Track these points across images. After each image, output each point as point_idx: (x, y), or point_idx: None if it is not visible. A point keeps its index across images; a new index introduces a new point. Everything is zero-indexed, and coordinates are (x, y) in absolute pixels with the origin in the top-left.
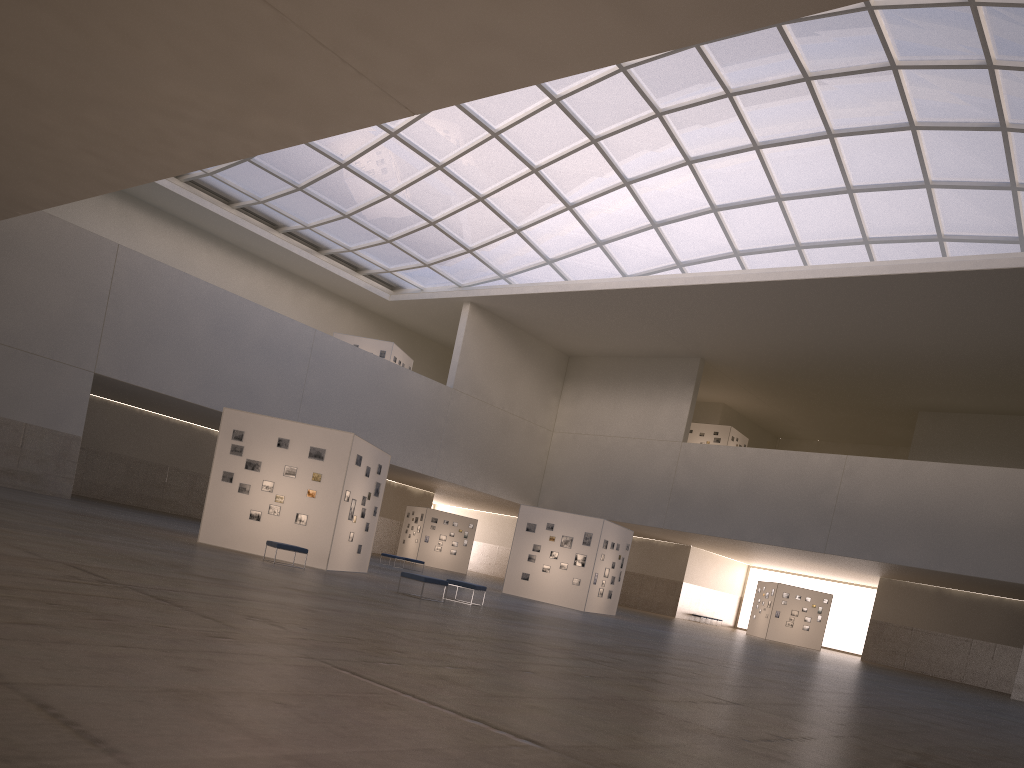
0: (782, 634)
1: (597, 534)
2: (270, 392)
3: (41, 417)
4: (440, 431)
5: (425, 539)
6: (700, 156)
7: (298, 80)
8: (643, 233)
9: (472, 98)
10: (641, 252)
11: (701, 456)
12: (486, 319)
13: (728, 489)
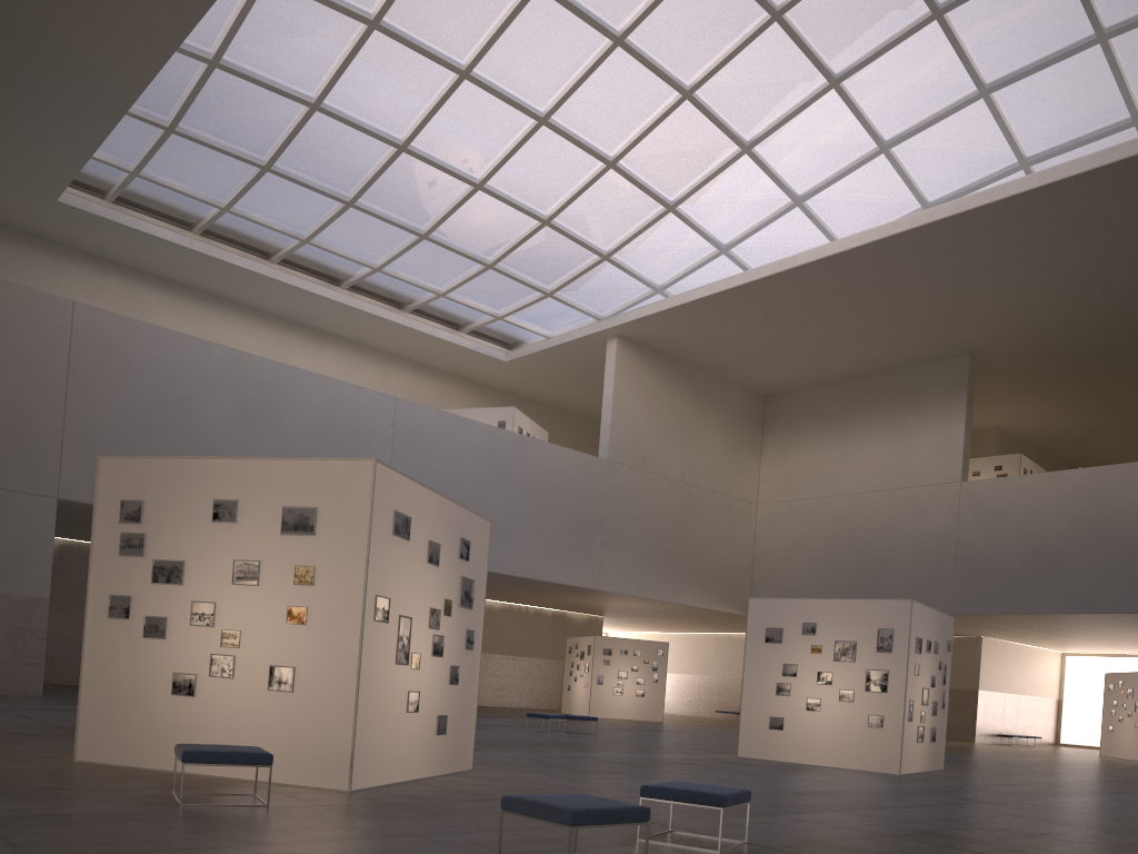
0: None
1: (903, 629)
2: None
3: None
4: (598, 523)
5: (598, 680)
6: None
7: None
8: (866, 167)
9: None
10: (864, 201)
11: (997, 497)
12: (642, 357)
13: (1053, 538)
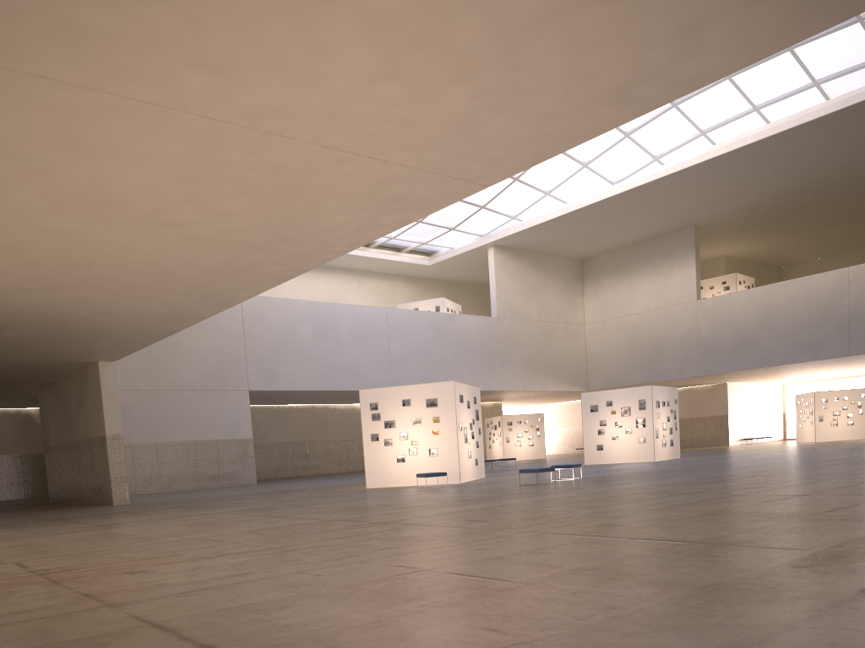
0: (830, 434)
1: (649, 398)
2: (367, 365)
3: (224, 432)
4: (496, 353)
5: (506, 440)
6: None
7: (416, 192)
8: (619, 144)
9: (526, 168)
10: (621, 159)
11: (716, 307)
12: (508, 254)
13: (748, 327)
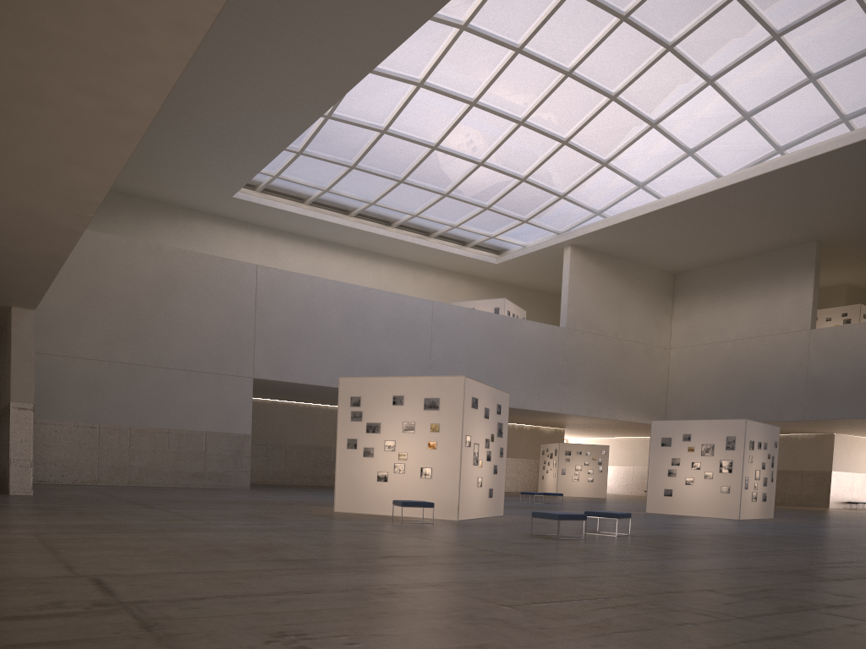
0: None
1: (741, 436)
2: (401, 365)
3: (216, 424)
4: (560, 369)
5: (562, 472)
6: (788, 25)
7: None
8: (735, 128)
9: None
10: (735, 149)
11: (835, 339)
12: (588, 257)
13: None
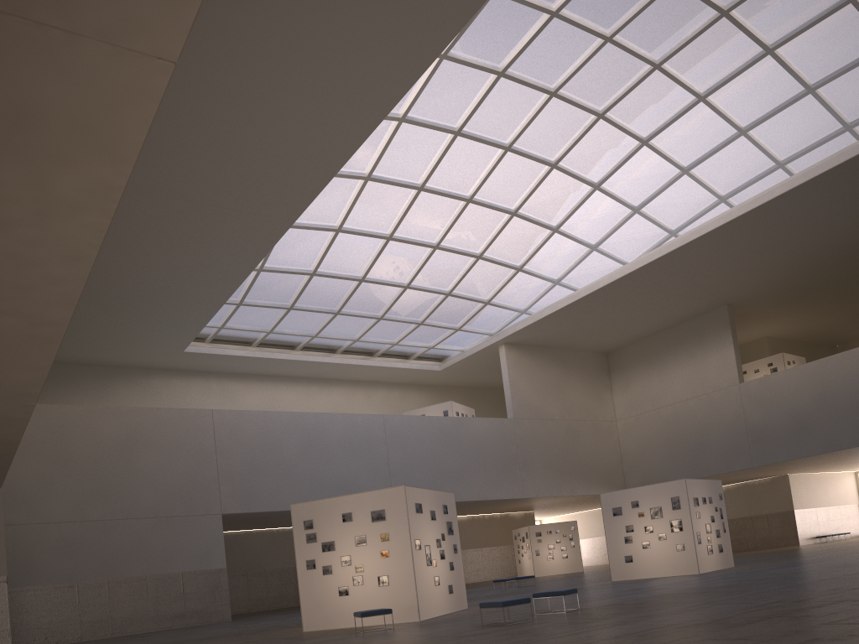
0: None
1: (684, 495)
2: (362, 478)
3: (191, 563)
4: (515, 457)
5: (536, 553)
6: (653, 132)
7: (34, 93)
8: (628, 221)
9: None
10: (633, 238)
11: (763, 389)
12: (522, 351)
13: (803, 408)
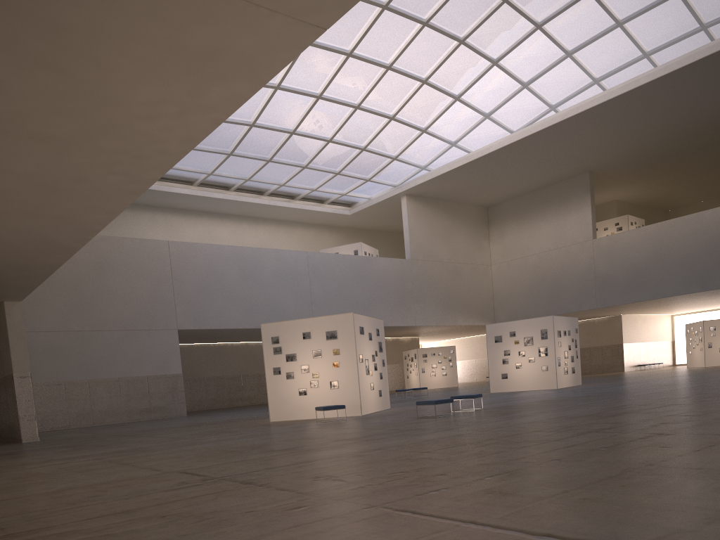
0: (718, 359)
1: (550, 328)
2: (289, 304)
3: (154, 369)
4: (411, 292)
5: (422, 371)
6: (546, 18)
7: (229, 41)
8: (518, 95)
9: None
10: (520, 110)
11: (611, 245)
12: (420, 202)
13: (641, 262)
